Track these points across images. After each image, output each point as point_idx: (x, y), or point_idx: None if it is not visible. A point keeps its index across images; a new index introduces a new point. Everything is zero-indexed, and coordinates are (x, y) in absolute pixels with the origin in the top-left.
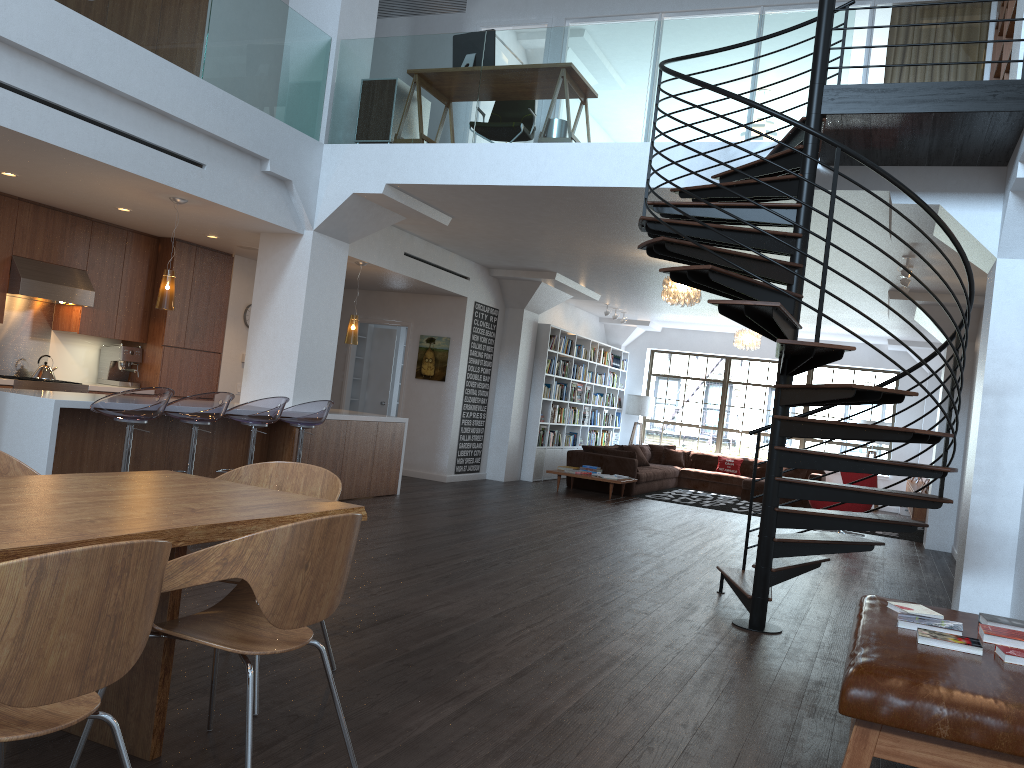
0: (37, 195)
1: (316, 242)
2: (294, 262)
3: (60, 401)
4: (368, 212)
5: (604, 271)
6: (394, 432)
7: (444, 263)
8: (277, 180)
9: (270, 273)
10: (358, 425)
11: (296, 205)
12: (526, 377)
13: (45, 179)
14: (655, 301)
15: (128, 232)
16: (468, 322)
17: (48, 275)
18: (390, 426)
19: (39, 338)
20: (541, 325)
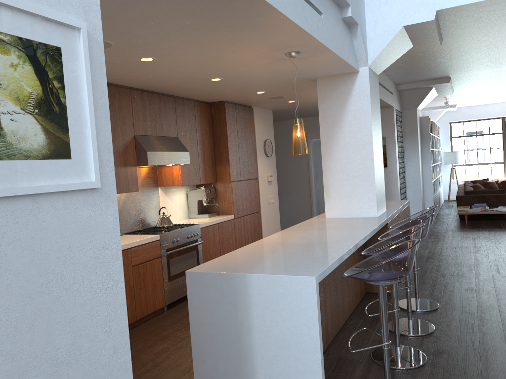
0: (148, 81)
1: (369, 76)
2: (354, 96)
3: (317, 276)
4: (400, 44)
5: (496, 68)
6: (408, 212)
7: (386, 85)
8: (347, 26)
9: (332, 109)
10: (400, 214)
11: (356, 46)
12: (420, 153)
13: (178, 57)
14: (491, 87)
15: (194, 102)
16: (395, 124)
17: (160, 145)
18: (406, 209)
19: (152, 195)
20: (421, 118)
